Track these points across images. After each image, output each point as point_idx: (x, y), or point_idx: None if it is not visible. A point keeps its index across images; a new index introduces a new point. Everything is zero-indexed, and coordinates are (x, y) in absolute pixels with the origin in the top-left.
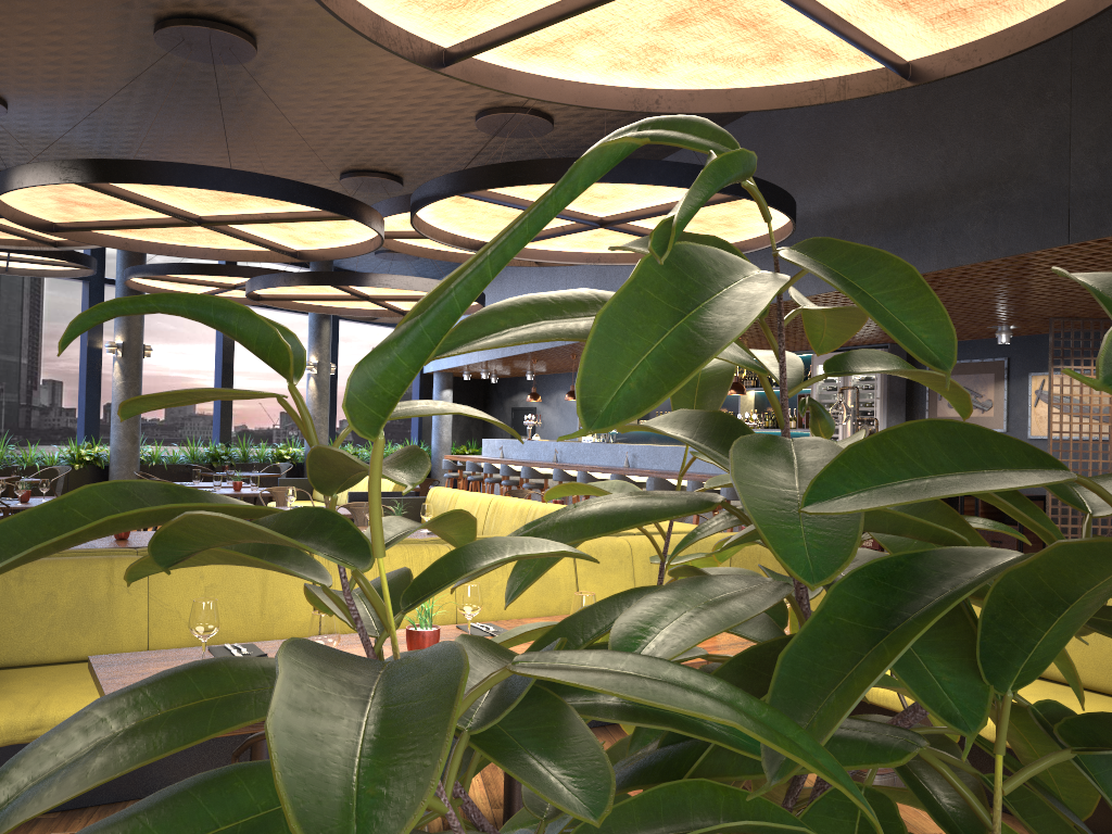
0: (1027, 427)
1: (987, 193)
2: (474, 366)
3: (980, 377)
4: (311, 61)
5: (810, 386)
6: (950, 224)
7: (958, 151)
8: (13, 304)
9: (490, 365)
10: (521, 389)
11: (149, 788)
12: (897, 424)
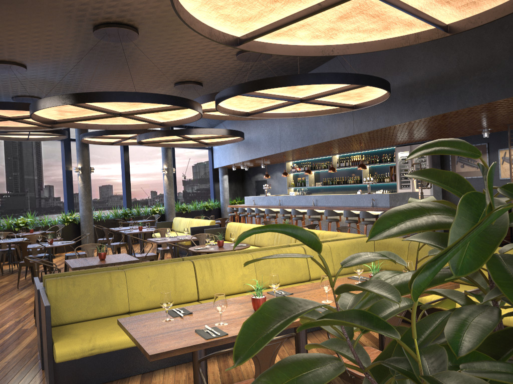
0: (499, 174)
1: (479, 73)
2: (237, 164)
3: None
4: (162, 37)
5: (395, 162)
6: (462, 88)
7: (464, 55)
8: (28, 152)
9: (245, 163)
10: (259, 172)
11: (138, 371)
12: None
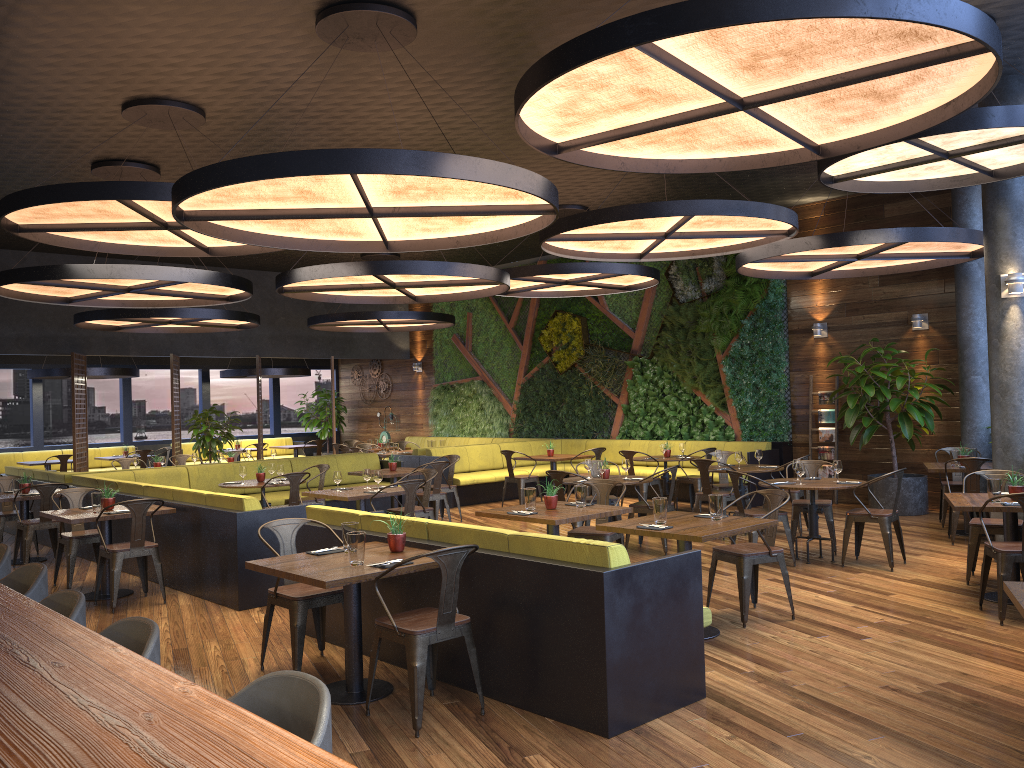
0: None
1: None
2: None
3: None
4: None
5: None
6: None
7: None
8: None
9: None
10: None
11: None
12: None
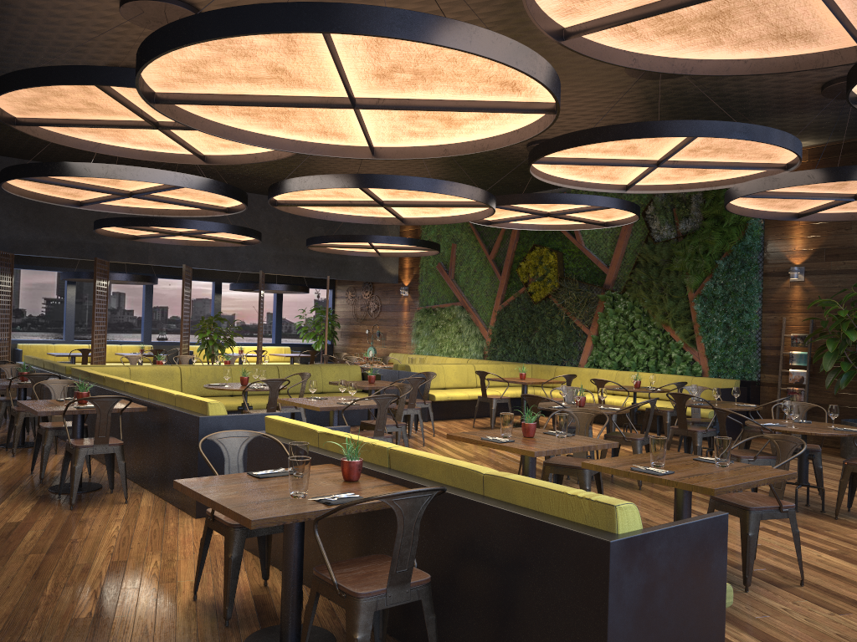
0: None
1: None
2: None
3: None
4: None
5: None
6: None
7: None
8: None
9: None
10: None
11: None
12: None
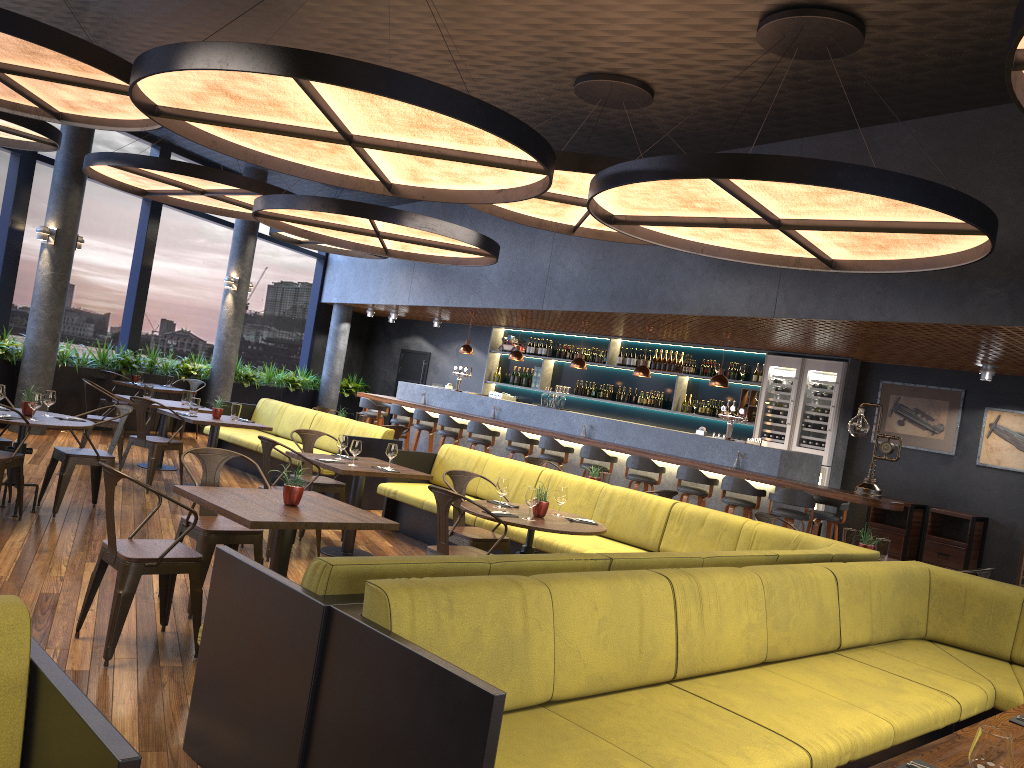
0: (976, 454)
1: None
2: (391, 306)
3: (934, 402)
4: None
5: (757, 383)
6: None
7: None
8: None
9: (410, 308)
10: (415, 332)
11: None
12: (844, 431)
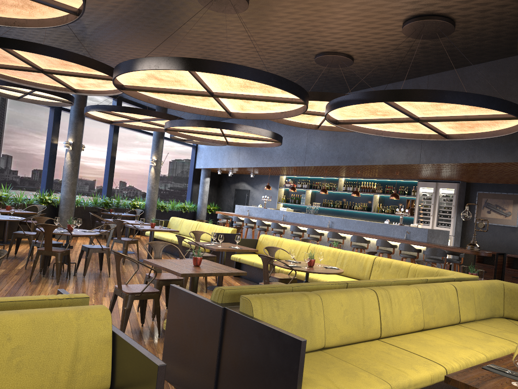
0: None
1: None
2: (230, 168)
3: (505, 201)
4: (264, 17)
5: (414, 196)
6: None
7: None
8: None
9: (239, 169)
10: (241, 180)
11: None
12: (460, 218)
